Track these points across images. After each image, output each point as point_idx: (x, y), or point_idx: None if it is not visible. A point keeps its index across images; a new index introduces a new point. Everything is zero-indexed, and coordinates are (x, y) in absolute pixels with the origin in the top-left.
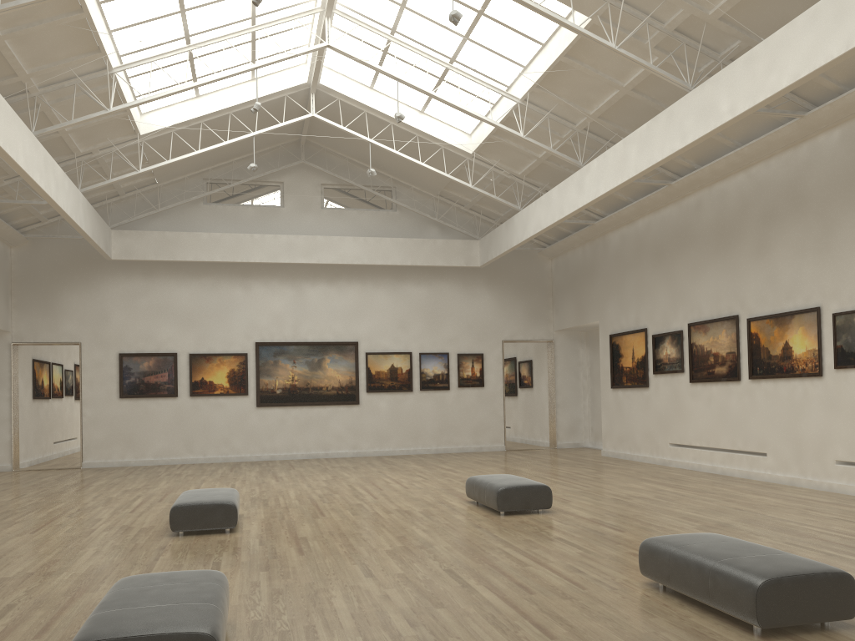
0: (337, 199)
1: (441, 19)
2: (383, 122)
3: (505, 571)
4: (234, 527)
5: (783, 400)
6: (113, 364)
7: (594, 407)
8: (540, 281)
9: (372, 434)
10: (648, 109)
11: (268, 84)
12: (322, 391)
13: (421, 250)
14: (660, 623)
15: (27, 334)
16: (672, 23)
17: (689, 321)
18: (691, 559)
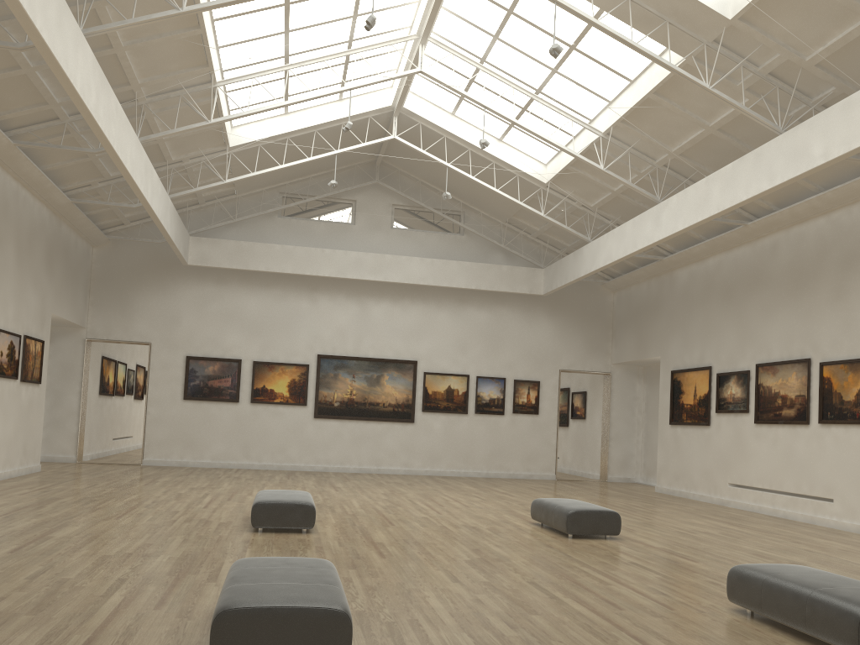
0: (407, 219)
1: (532, 52)
2: (461, 147)
3: (588, 587)
4: (311, 527)
5: (854, 446)
6: (179, 366)
7: (647, 443)
8: (601, 313)
9: (425, 453)
10: (731, 149)
11: (354, 105)
12: (379, 406)
13: (486, 275)
14: None
15: (101, 331)
16: (767, 67)
17: (757, 362)
18: (787, 586)
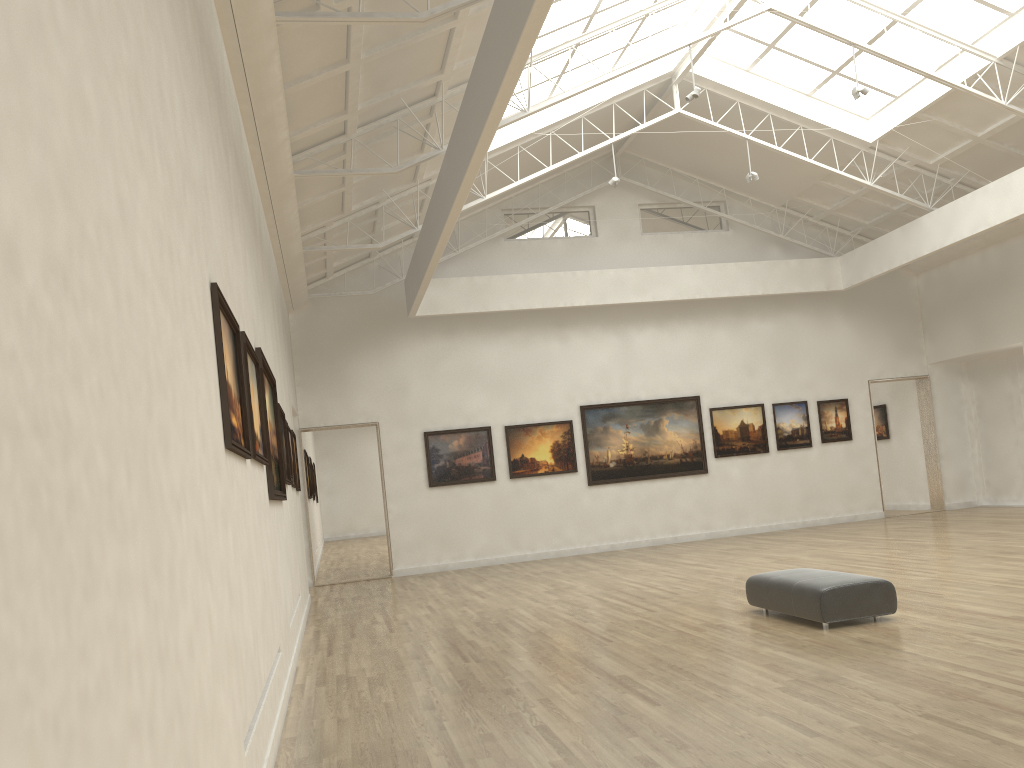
0: (656, 221)
1: None
2: (756, 113)
3: None
4: (894, 611)
5: None
6: (417, 446)
7: (989, 455)
8: (906, 303)
9: (726, 509)
10: None
11: (627, 77)
12: (663, 460)
13: (772, 275)
14: None
15: (315, 417)
16: None
17: None
18: None
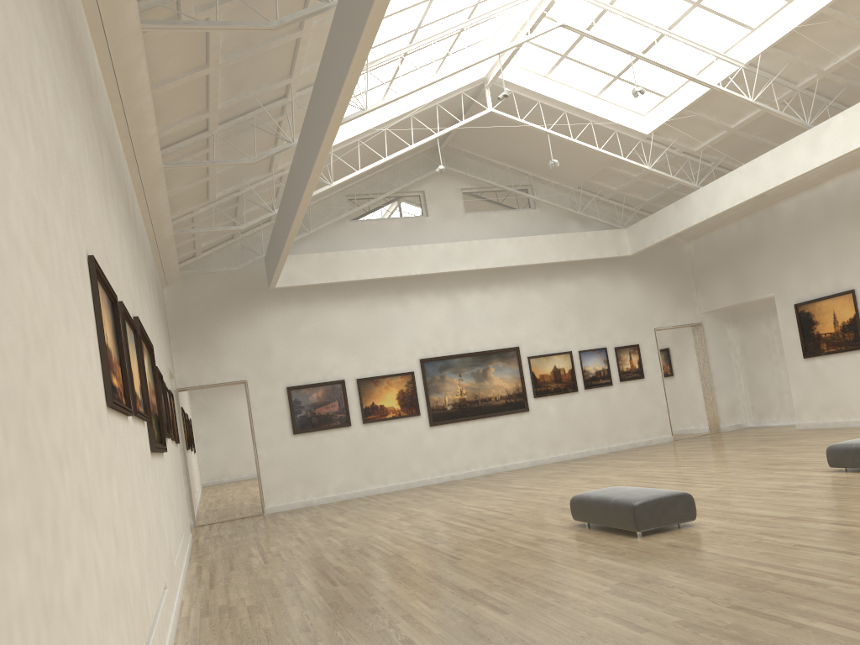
0: (476, 202)
1: None
2: (554, 112)
3: None
4: (694, 519)
5: None
6: (281, 399)
7: (752, 385)
8: (680, 265)
9: (545, 440)
10: None
11: (447, 82)
12: (491, 401)
13: (573, 245)
14: None
15: (190, 378)
16: None
17: None
18: None
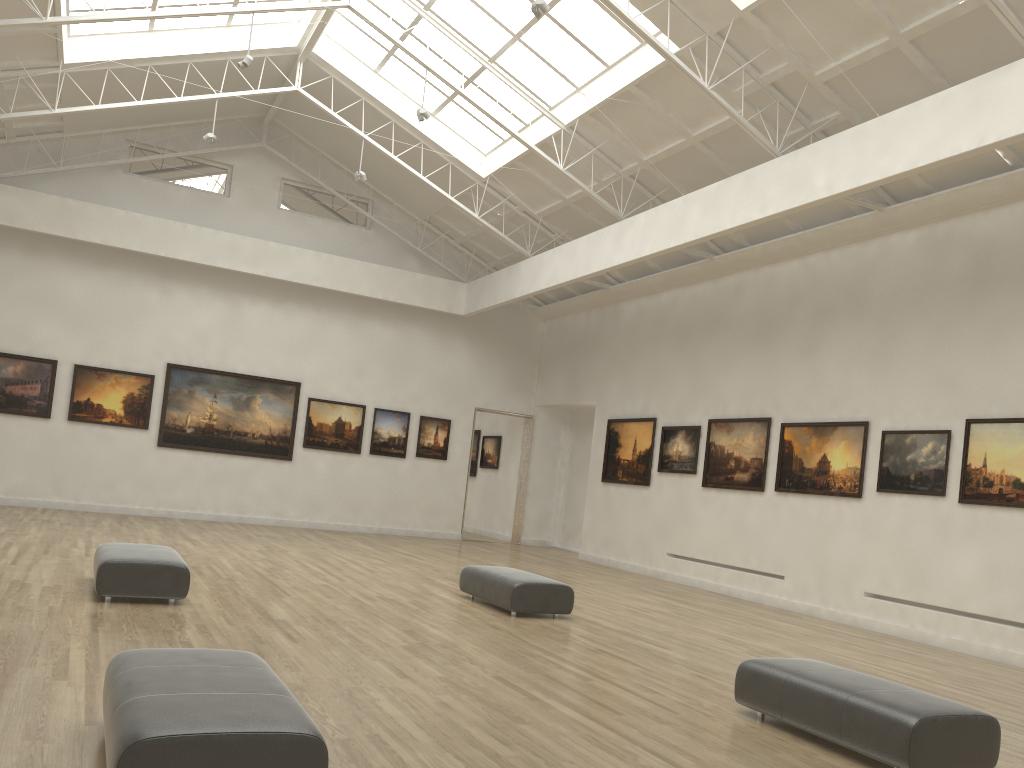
0: (299, 200)
1: (492, 8)
2: (382, 117)
3: (568, 684)
4: (183, 597)
5: (812, 519)
6: None
7: (569, 501)
8: (528, 345)
9: (303, 500)
10: (711, 168)
11: (246, 37)
12: (247, 437)
13: (396, 283)
14: (790, 760)
15: None
16: (771, 76)
17: (710, 417)
18: (817, 688)
